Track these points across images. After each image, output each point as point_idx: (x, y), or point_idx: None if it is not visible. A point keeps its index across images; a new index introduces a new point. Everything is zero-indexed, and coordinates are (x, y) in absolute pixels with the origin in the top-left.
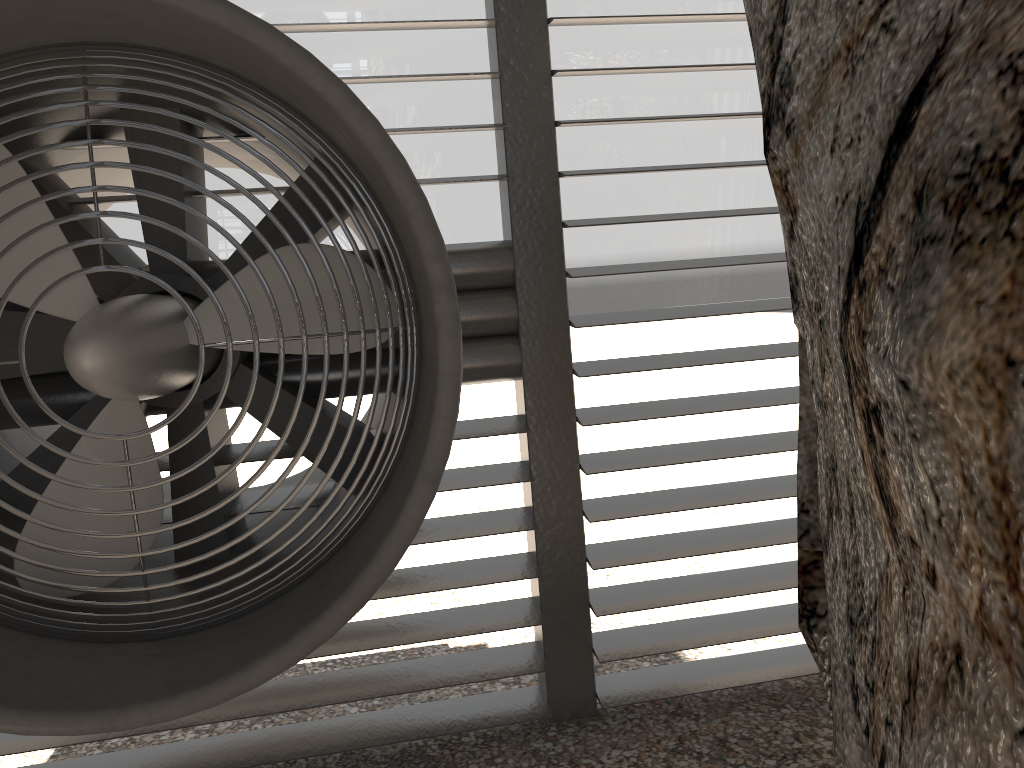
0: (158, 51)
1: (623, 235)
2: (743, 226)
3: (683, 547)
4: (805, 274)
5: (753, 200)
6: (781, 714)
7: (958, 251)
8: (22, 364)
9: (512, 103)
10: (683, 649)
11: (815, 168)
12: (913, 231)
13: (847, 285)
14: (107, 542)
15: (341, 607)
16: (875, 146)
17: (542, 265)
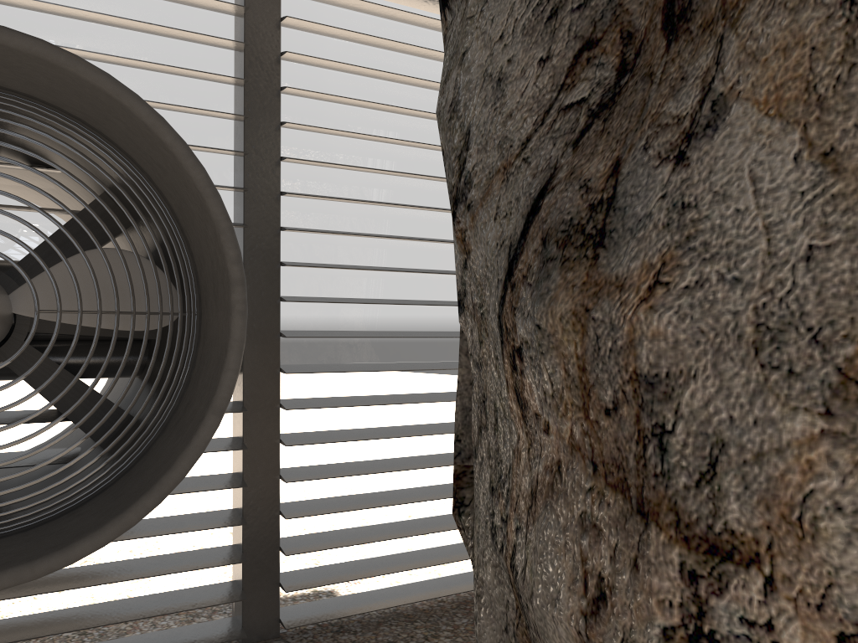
0: (26, 96)
1: (320, 277)
2: (401, 280)
3: (351, 504)
4: (473, 288)
5: (408, 263)
6: (414, 626)
7: (563, 264)
8: None
9: (251, 174)
10: (347, 580)
11: (485, 228)
12: (541, 256)
13: (504, 287)
14: None
15: (145, 502)
16: (519, 217)
17: (264, 291)
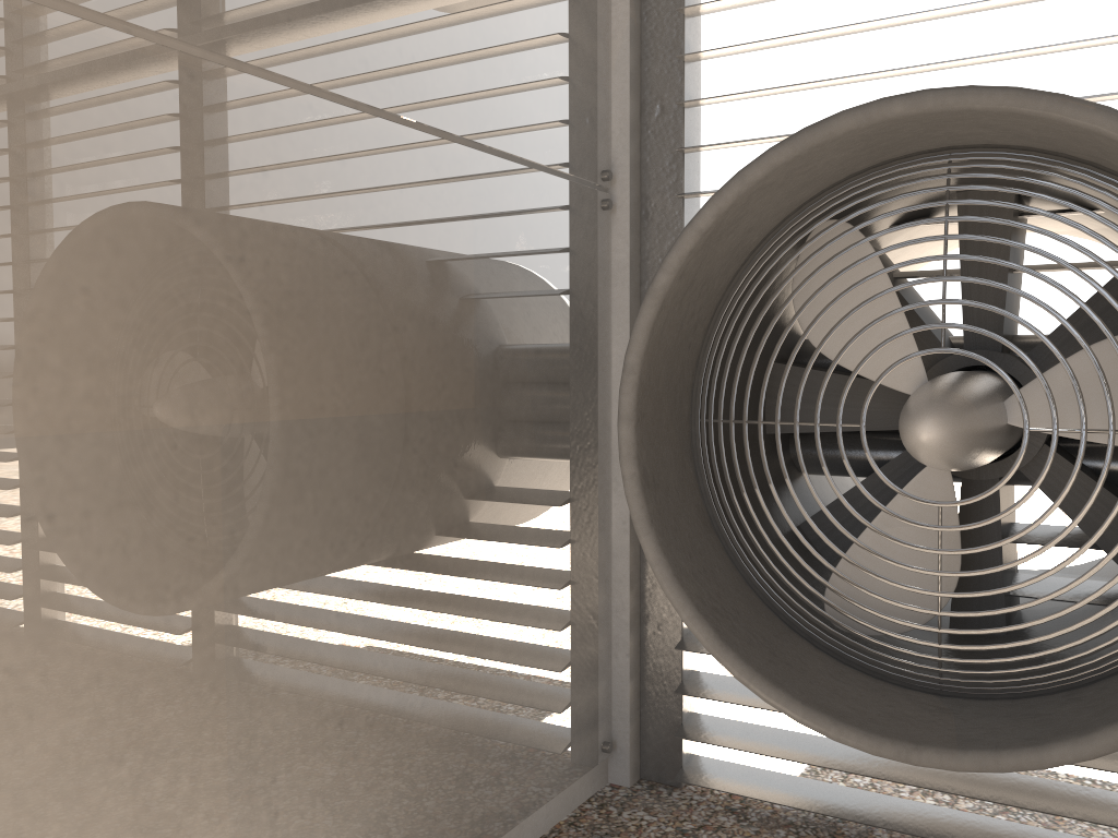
0: (1019, 149)
1: None
2: None
3: None
4: None
5: None
6: None
7: None
8: (861, 428)
9: None
10: None
11: None
12: None
13: None
14: (903, 594)
15: None
16: None
17: None
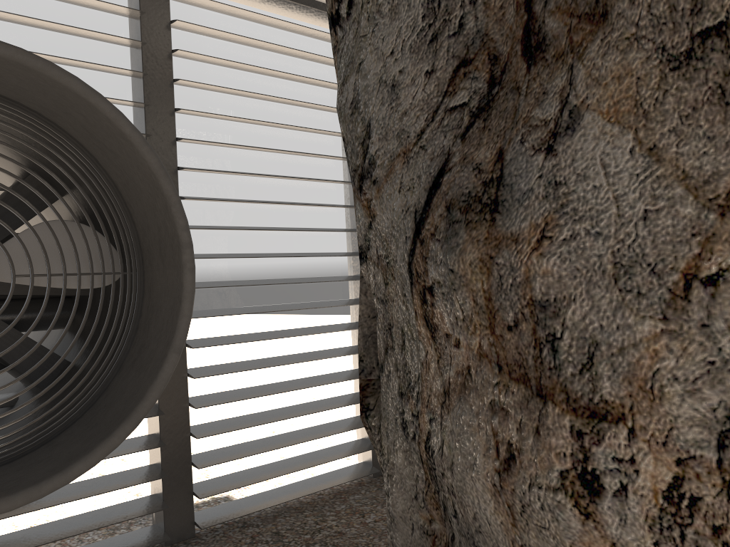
0: None
1: (211, 237)
2: (275, 237)
3: (247, 422)
4: (378, 243)
5: (280, 223)
6: (304, 515)
7: (467, 225)
8: None
9: None
10: (248, 484)
11: (390, 198)
12: (447, 219)
13: (413, 242)
14: None
15: (125, 427)
16: (422, 190)
17: None
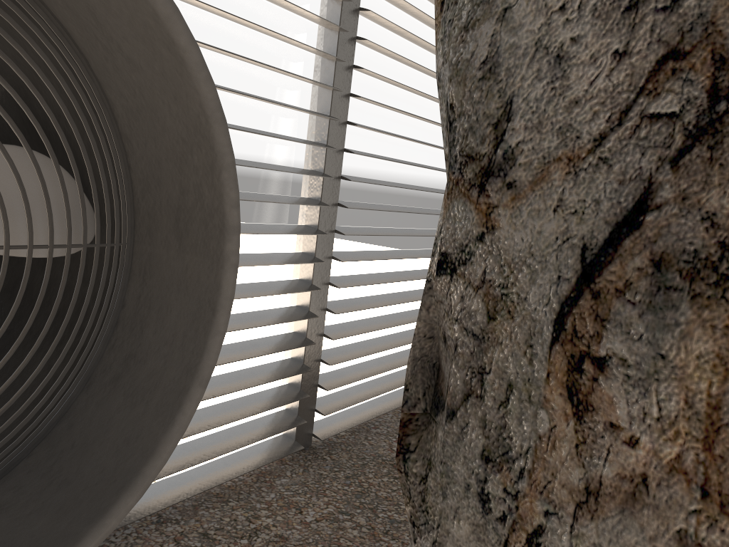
0: None
1: None
2: None
3: None
4: (492, 264)
5: (238, 153)
6: (231, 506)
7: (693, 298)
8: None
9: None
10: (171, 473)
11: (536, 215)
12: (652, 279)
13: (575, 289)
14: None
15: (128, 502)
16: (600, 221)
17: None
